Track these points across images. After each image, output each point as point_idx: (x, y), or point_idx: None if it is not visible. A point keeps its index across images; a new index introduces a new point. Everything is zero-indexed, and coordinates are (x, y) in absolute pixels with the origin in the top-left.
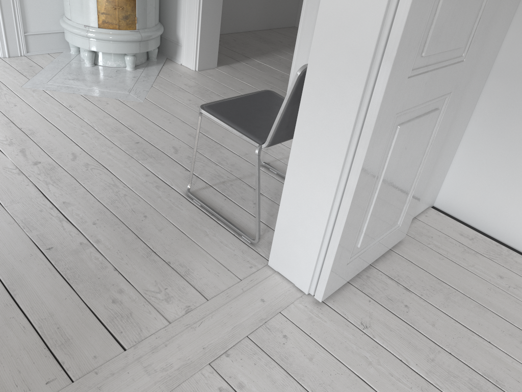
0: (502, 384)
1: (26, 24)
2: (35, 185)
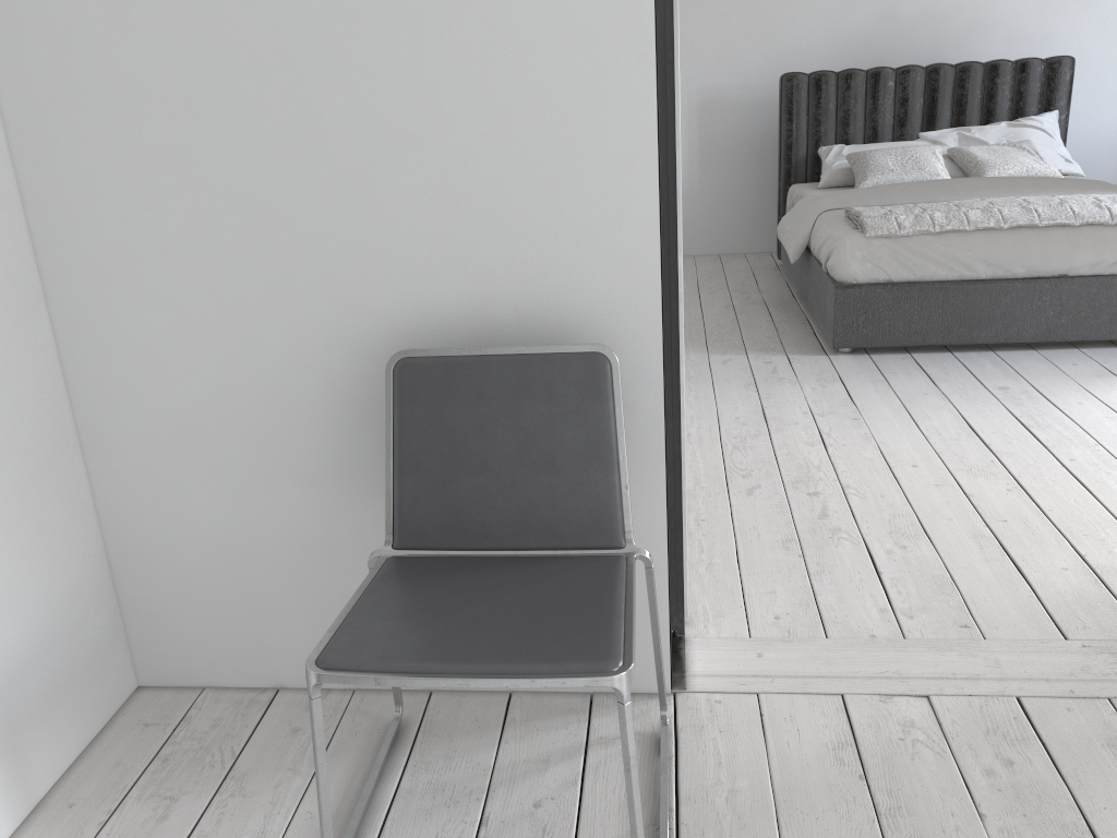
0: None
1: None
2: None
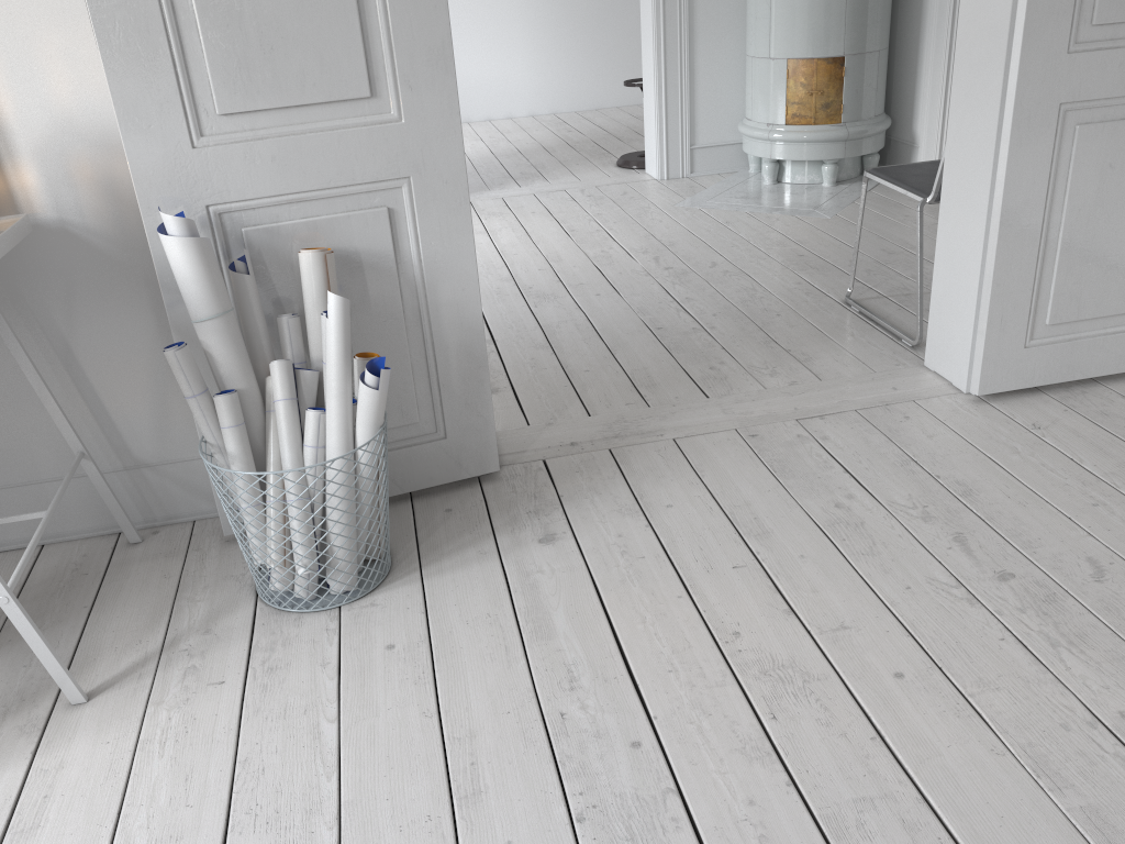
0: None
1: (694, 133)
2: (660, 284)
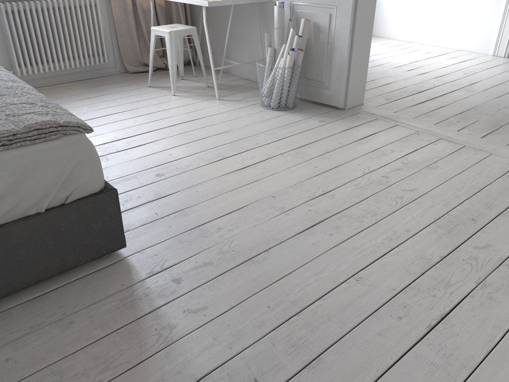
0: (503, 216)
1: None
2: None
